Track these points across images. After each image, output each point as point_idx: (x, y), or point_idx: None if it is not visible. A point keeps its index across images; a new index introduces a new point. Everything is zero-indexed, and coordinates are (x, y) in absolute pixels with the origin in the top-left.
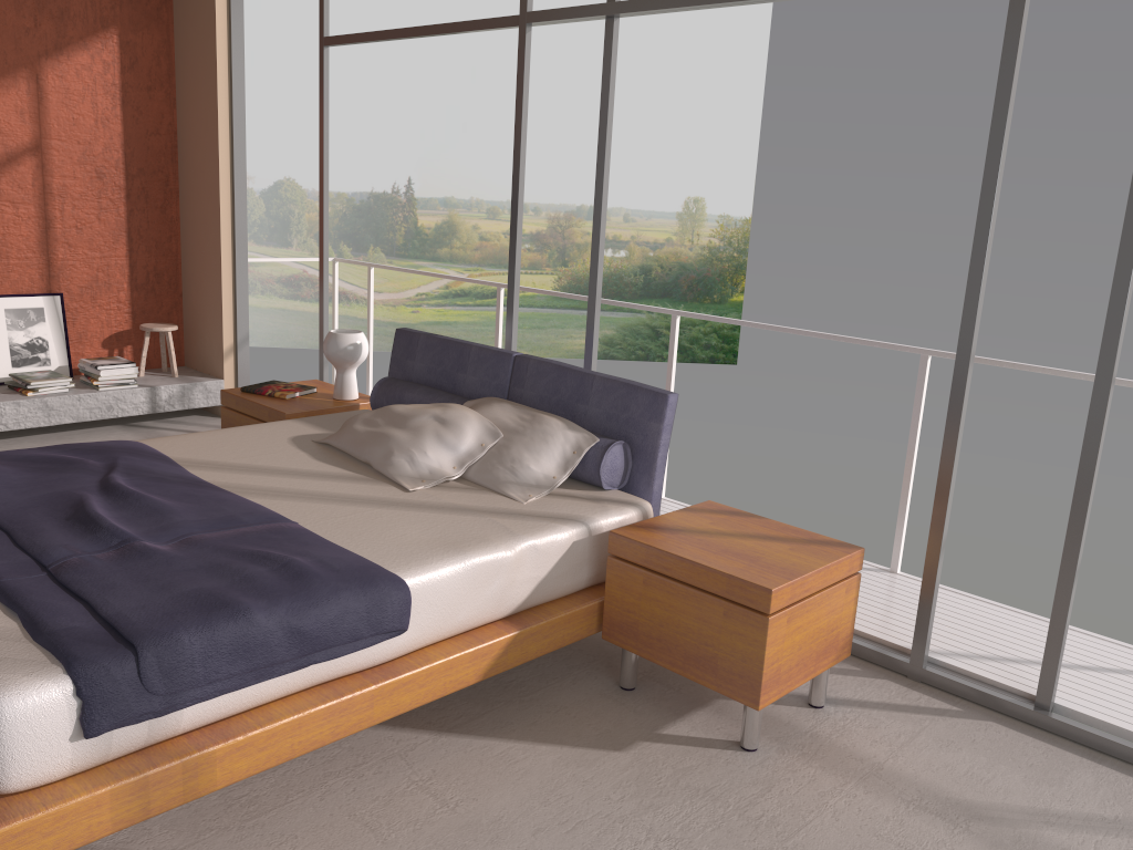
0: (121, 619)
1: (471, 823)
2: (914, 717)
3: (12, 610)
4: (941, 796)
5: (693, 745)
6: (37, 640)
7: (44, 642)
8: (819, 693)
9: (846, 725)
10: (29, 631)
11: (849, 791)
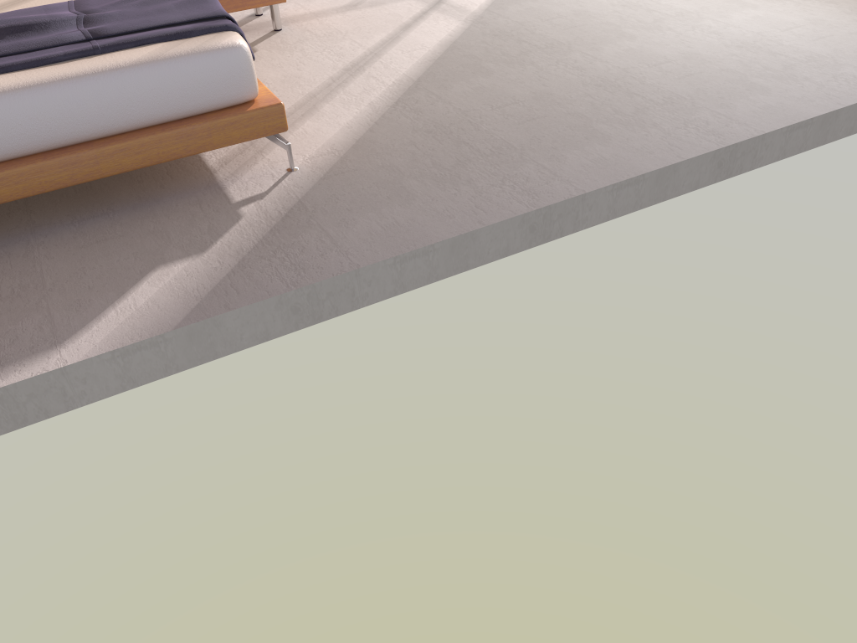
0: (195, 17)
1: (282, 81)
2: (286, 2)
3: (142, 45)
4: (339, 8)
5: (266, 39)
6: (192, 36)
7: (200, 32)
8: (261, 6)
9: (280, 13)
10: (178, 39)
11: (323, 20)
